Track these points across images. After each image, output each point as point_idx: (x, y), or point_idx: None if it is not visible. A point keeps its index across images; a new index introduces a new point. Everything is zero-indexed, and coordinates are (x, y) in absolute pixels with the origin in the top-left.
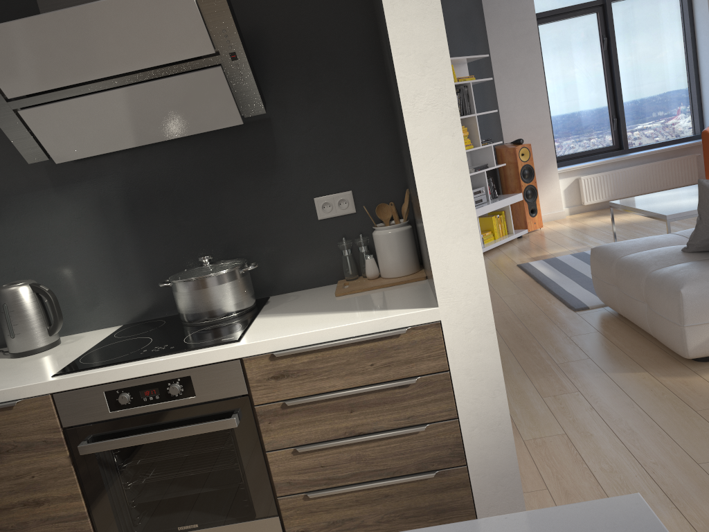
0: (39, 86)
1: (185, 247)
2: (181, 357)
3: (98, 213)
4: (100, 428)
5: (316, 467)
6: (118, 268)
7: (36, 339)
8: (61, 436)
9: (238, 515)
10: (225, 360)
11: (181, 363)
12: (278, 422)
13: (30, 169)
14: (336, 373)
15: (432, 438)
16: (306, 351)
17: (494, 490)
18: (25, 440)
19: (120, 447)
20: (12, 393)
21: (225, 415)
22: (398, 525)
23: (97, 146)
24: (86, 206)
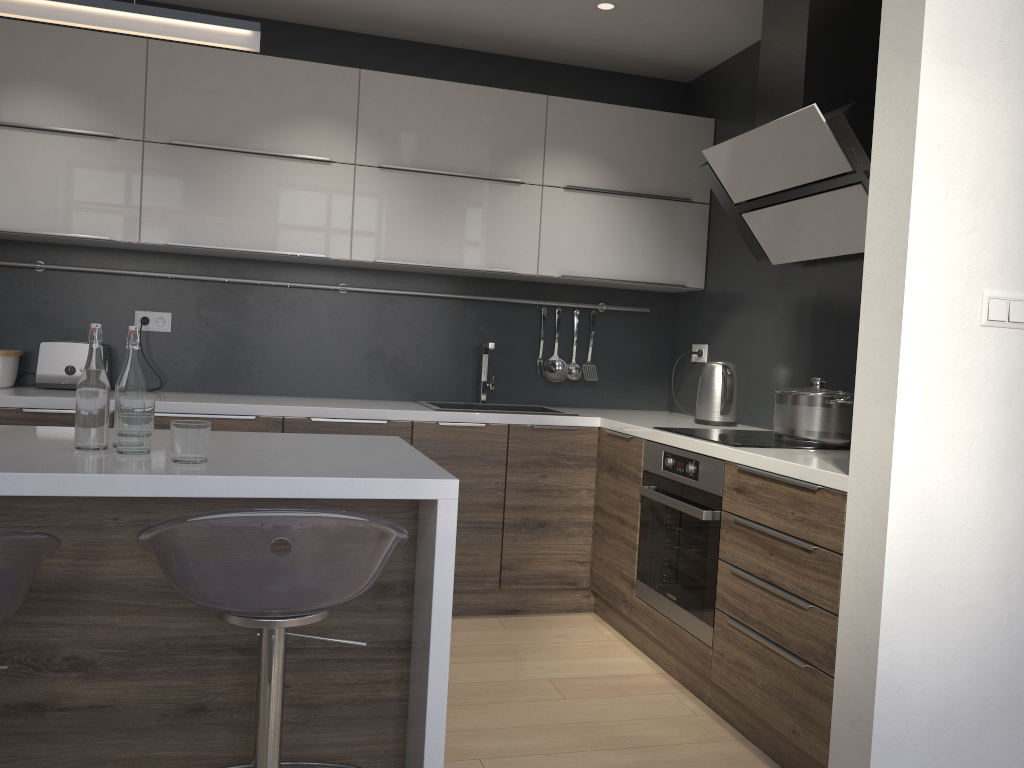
0: (748, 195)
1: (839, 371)
2: (698, 441)
3: (794, 318)
4: (655, 480)
5: (740, 595)
6: (793, 375)
7: (707, 412)
8: (640, 475)
9: (694, 607)
10: (716, 457)
11: (696, 447)
12: (729, 535)
13: (768, 267)
14: (769, 508)
15: (814, 625)
16: (757, 474)
17: (847, 728)
18: (628, 469)
19: (653, 499)
20: (631, 429)
21: (706, 509)
22: (774, 703)
23: (794, 253)
24: (789, 310)
